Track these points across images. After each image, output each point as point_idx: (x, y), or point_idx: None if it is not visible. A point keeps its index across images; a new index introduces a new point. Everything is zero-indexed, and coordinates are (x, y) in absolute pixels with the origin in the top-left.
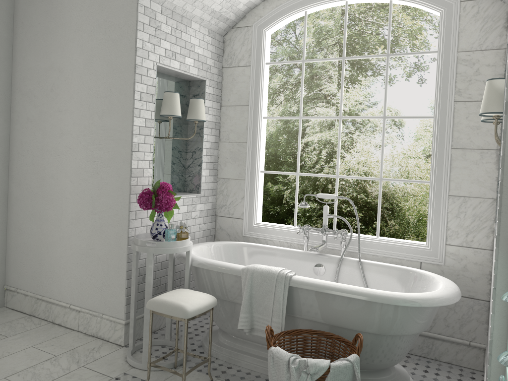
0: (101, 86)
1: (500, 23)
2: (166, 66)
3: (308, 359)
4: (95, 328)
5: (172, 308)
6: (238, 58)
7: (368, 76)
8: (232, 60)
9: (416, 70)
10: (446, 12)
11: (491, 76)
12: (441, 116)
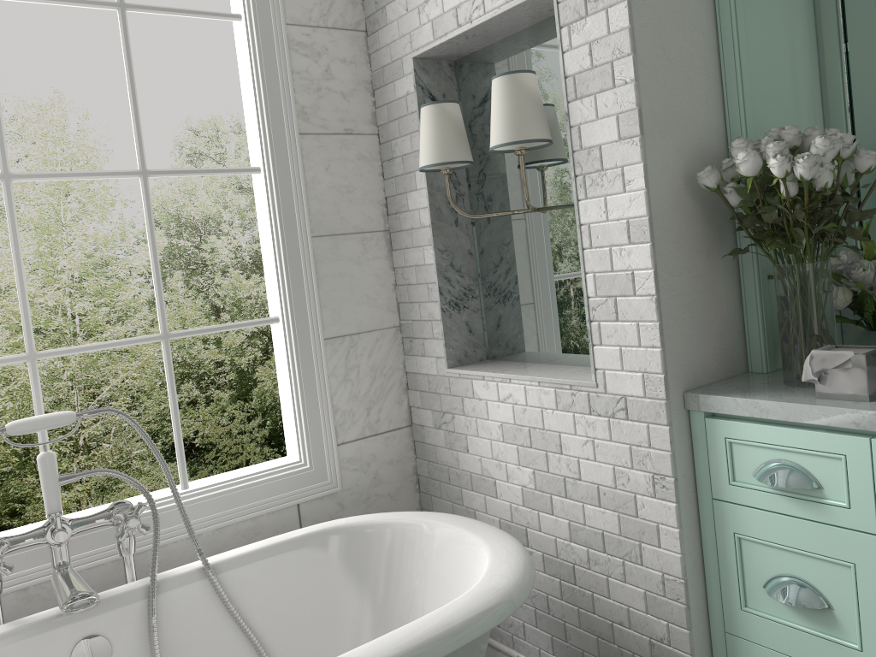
0: None
1: None
2: None
3: None
4: None
5: None
6: None
7: None
8: None
9: None
10: None
11: (352, 83)
12: (279, 166)
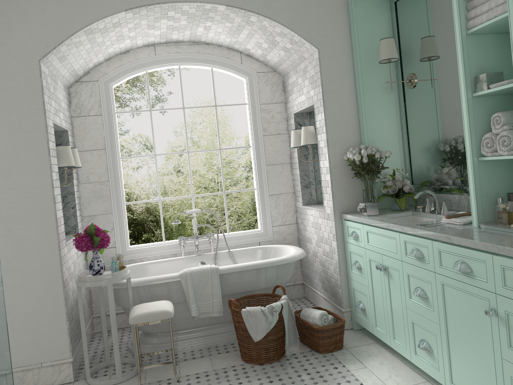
0: (1, 146)
1: (280, 87)
2: (56, 123)
3: (271, 304)
4: (33, 380)
5: (158, 314)
6: (87, 108)
7: (116, 107)
8: (81, 110)
9: (158, 101)
10: (249, 79)
11: (280, 119)
12: (256, 145)
